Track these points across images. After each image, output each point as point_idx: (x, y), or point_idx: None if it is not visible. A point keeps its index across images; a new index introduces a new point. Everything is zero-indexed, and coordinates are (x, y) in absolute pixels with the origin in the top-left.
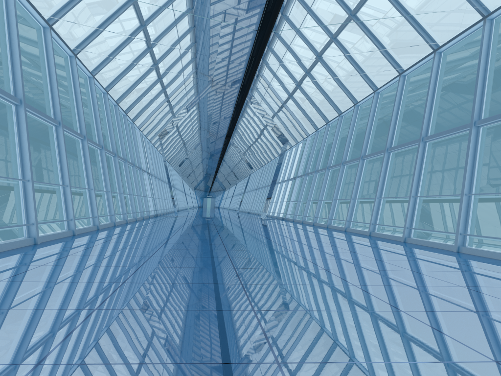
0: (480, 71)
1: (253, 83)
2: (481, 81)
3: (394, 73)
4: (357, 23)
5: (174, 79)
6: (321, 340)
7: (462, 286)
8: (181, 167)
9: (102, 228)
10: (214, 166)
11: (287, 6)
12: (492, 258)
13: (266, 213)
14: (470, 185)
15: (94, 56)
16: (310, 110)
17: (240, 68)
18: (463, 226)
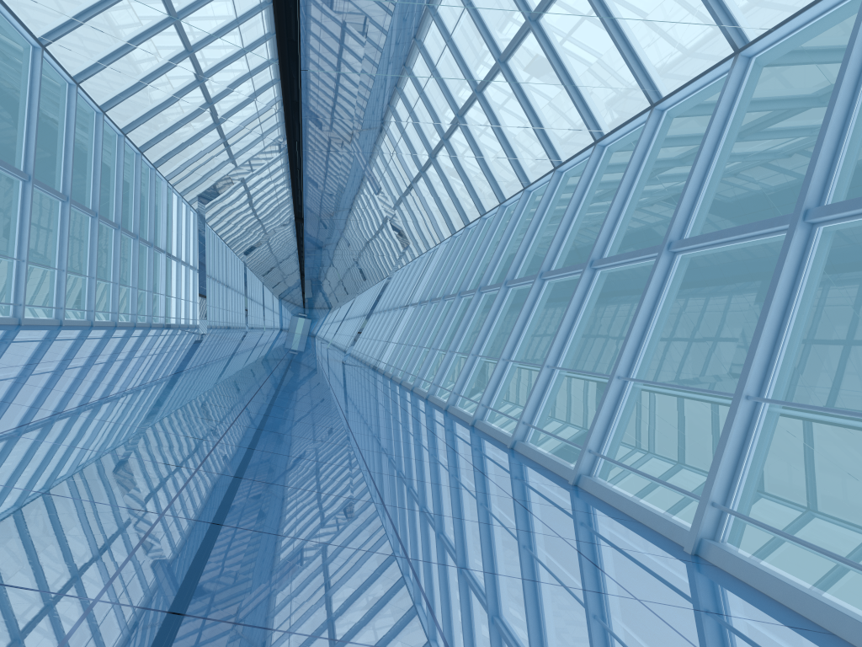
0: (621, 186)
1: (305, 142)
2: (620, 202)
3: (543, 165)
4: (439, 81)
5: (192, 112)
6: (5, 466)
7: (372, 471)
8: (249, 256)
9: (28, 325)
10: (295, 264)
11: (310, 38)
12: (537, 463)
13: (350, 354)
14: (559, 353)
15: (69, 53)
16: (425, 200)
17: (277, 115)
18: (531, 412)
